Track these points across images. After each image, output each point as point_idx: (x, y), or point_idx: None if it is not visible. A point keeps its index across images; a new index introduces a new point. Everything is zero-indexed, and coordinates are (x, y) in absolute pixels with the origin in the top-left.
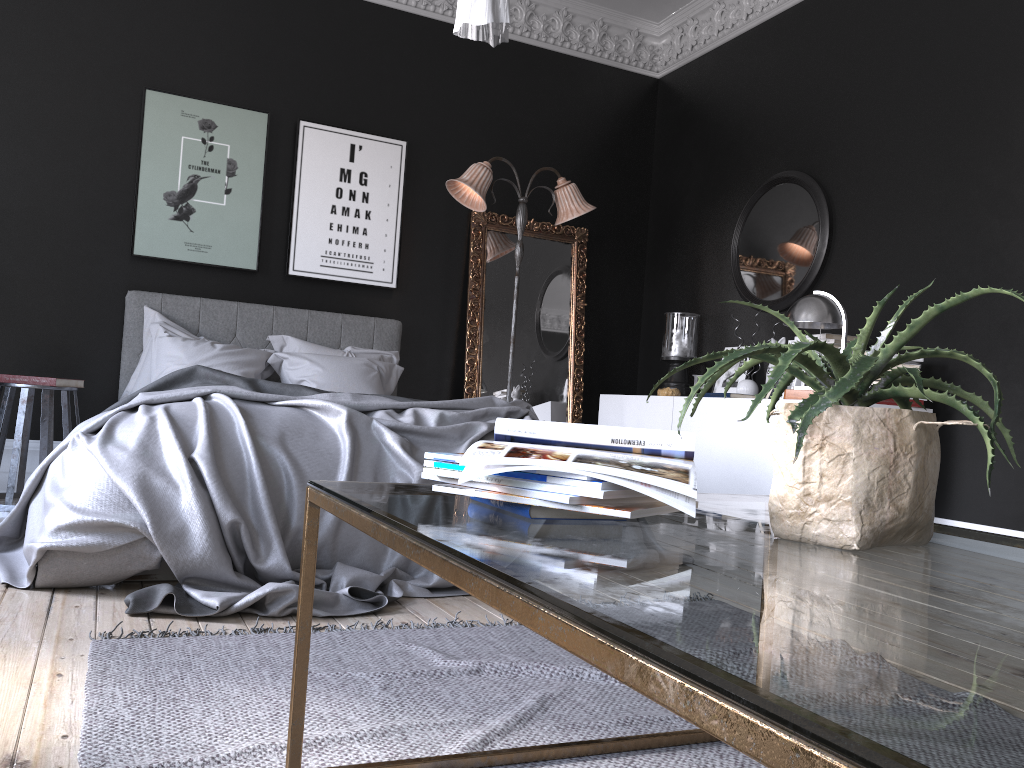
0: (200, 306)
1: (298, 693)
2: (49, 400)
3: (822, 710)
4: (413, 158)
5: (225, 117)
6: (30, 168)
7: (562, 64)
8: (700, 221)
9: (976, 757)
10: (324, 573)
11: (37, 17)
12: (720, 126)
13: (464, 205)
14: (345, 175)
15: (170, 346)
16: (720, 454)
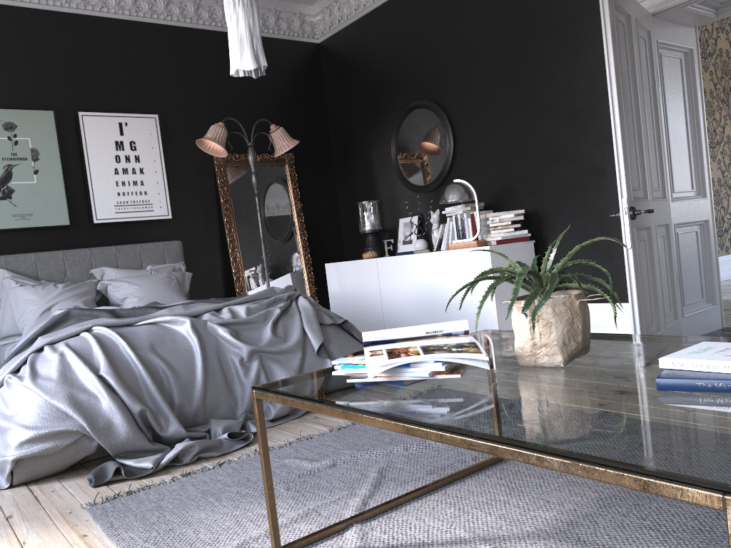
0: (35, 259)
1: (271, 505)
2: None
3: (620, 458)
4: (165, 125)
5: (22, 118)
6: None
7: None
8: (367, 138)
9: (675, 463)
10: (203, 428)
11: None
12: (368, 73)
13: (210, 154)
14: (119, 145)
15: (24, 293)
16: (414, 290)
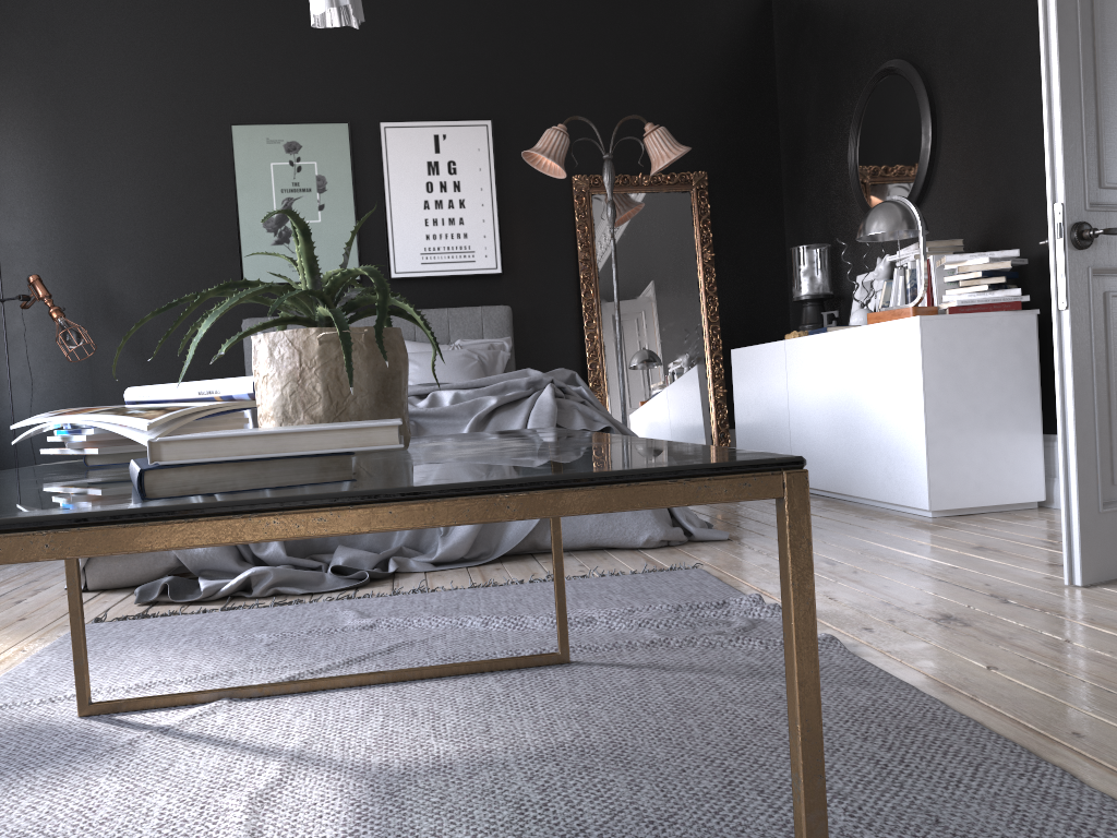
0: None
1: (75, 638)
2: None
3: None
4: (502, 135)
5: (308, 136)
6: (144, 221)
7: None
8: (822, 138)
9: None
10: (332, 557)
11: (128, 81)
12: (827, 25)
13: (548, 174)
14: (433, 168)
15: None
16: (825, 396)
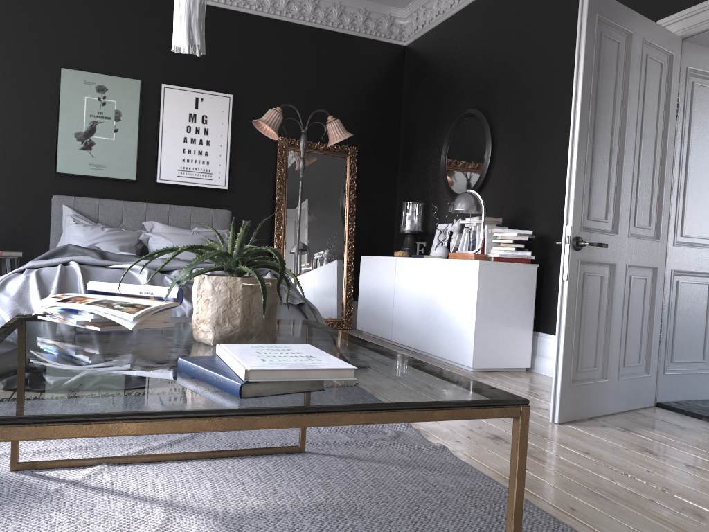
0: (99, 204)
1: None
2: (3, 264)
3: None
4: (238, 105)
5: (113, 83)
6: None
7: (338, 39)
8: (426, 141)
9: None
10: None
11: None
12: (437, 78)
13: (266, 135)
14: (192, 117)
15: (75, 230)
16: (418, 294)
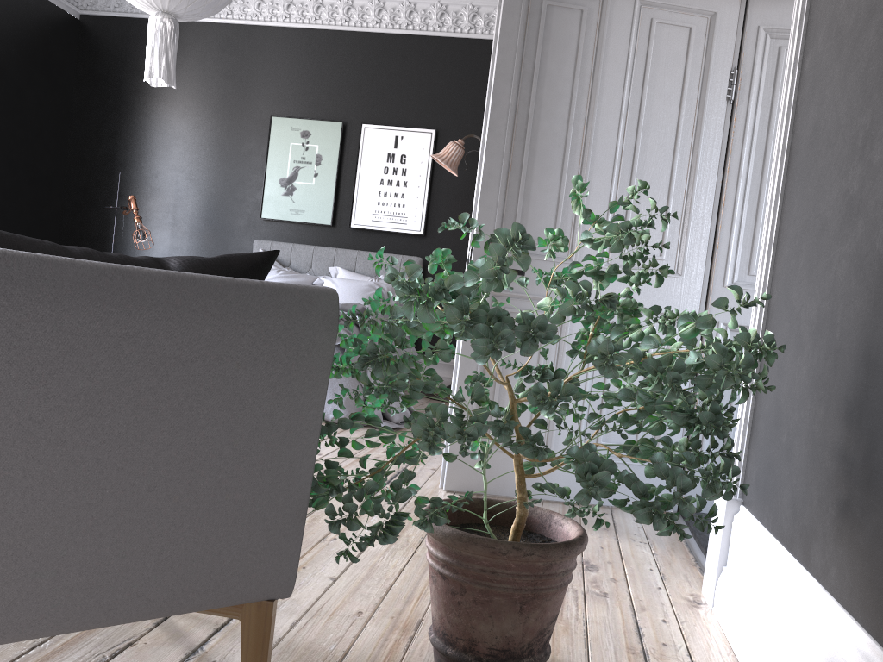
0: (292, 248)
1: None
2: None
3: None
4: (442, 141)
5: (316, 128)
6: (213, 170)
7: None
8: None
9: None
10: None
11: (220, 83)
12: None
13: (451, 172)
14: (390, 158)
15: None
16: None
